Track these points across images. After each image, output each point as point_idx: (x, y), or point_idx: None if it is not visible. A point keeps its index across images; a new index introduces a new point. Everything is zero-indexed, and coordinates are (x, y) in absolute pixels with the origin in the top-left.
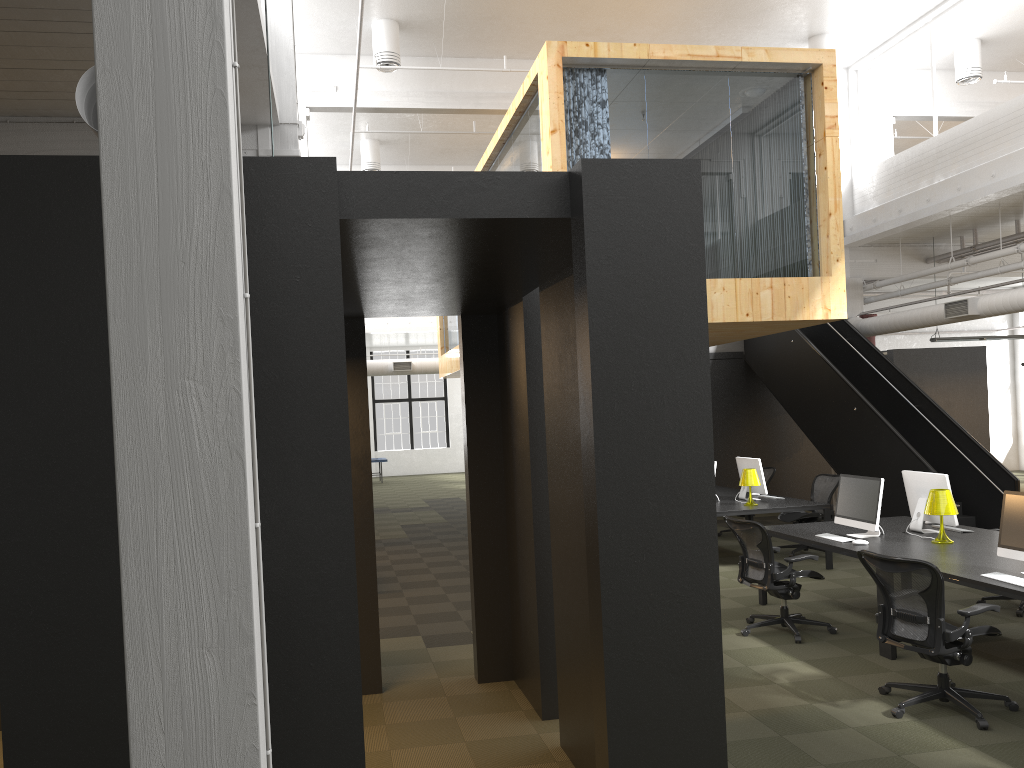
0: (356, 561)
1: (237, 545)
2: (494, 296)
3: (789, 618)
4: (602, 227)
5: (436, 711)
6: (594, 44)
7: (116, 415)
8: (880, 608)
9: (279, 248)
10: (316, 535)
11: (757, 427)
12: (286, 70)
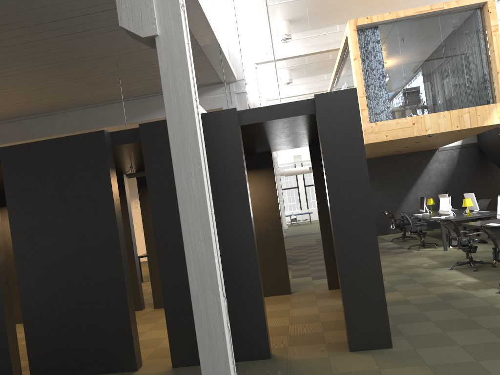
0: (276, 244)
1: (206, 216)
2: (315, 138)
3: (472, 261)
4: (323, 116)
5: (309, 298)
6: (370, 17)
7: (176, 188)
8: (493, 249)
9: (222, 137)
10: (240, 223)
11: (488, 179)
12: (238, 59)
